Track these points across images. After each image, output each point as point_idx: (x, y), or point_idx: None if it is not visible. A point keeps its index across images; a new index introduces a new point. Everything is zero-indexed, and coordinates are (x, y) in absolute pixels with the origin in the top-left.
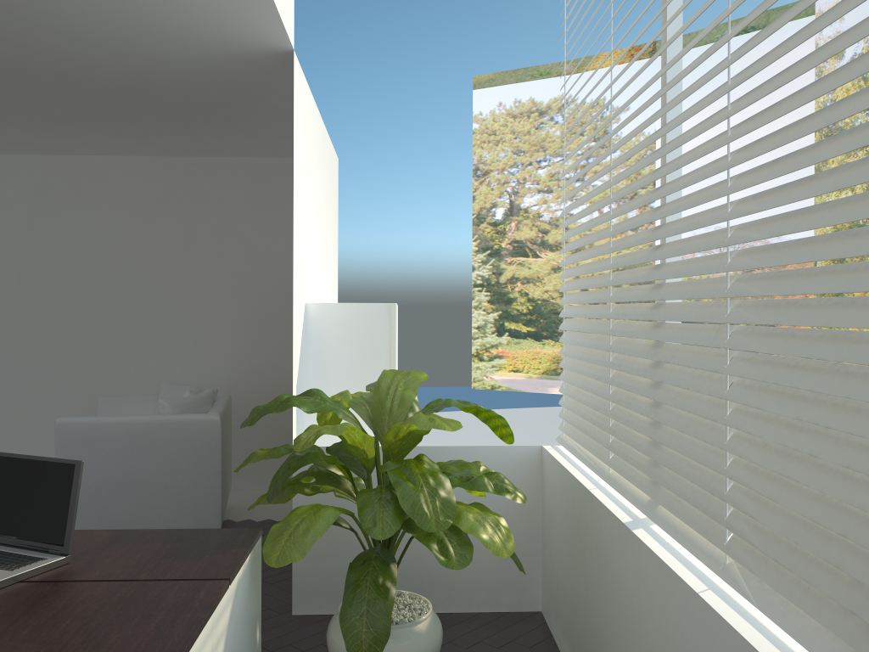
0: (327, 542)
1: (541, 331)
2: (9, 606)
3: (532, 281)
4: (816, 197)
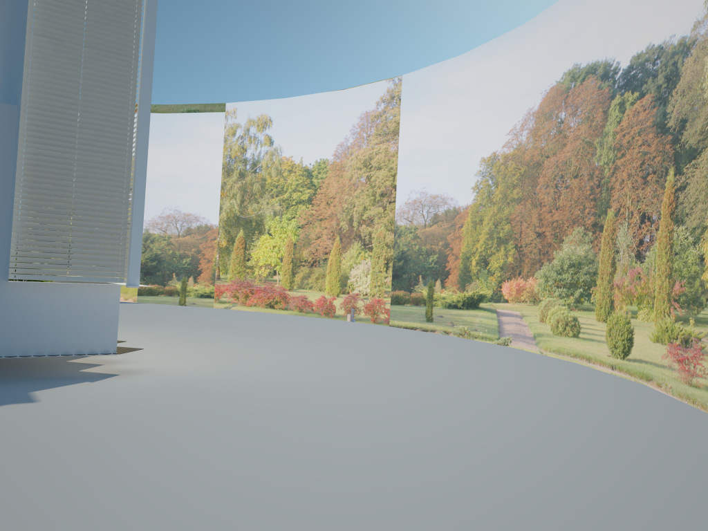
0: None
1: None
2: None
3: None
4: (221, 200)
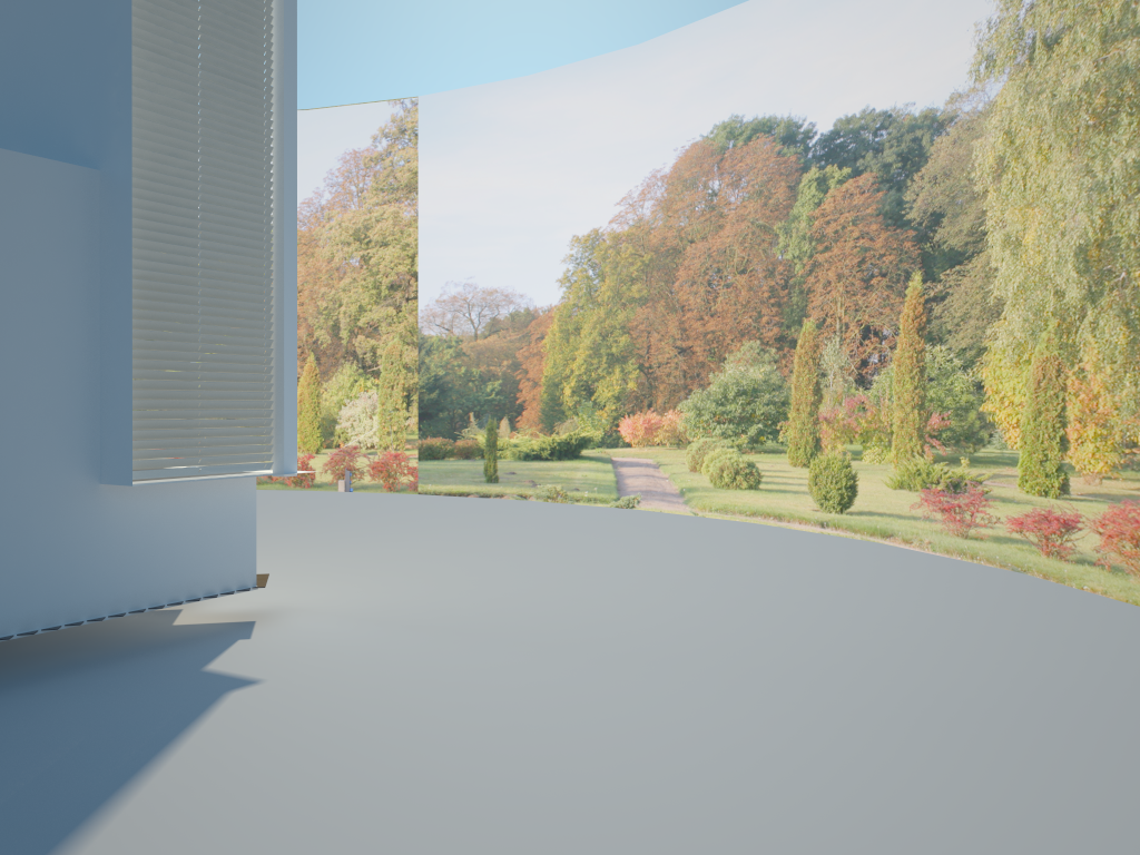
0: None
1: None
2: None
3: None
4: None
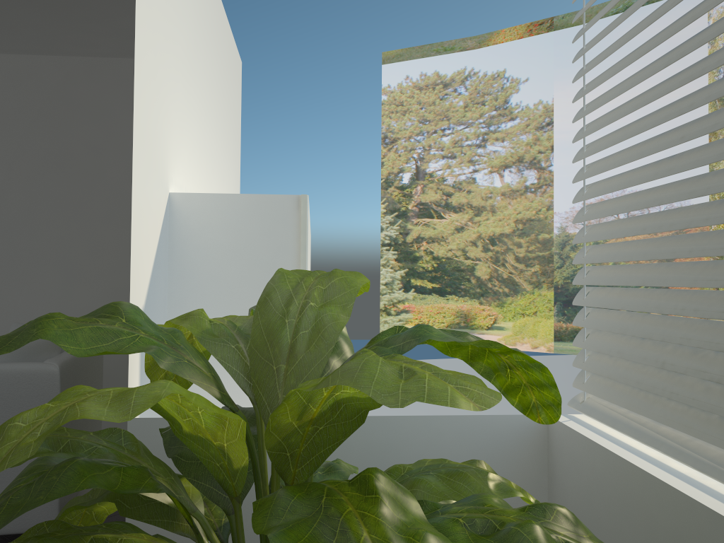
0: None
1: (445, 287)
2: None
3: (437, 240)
4: None
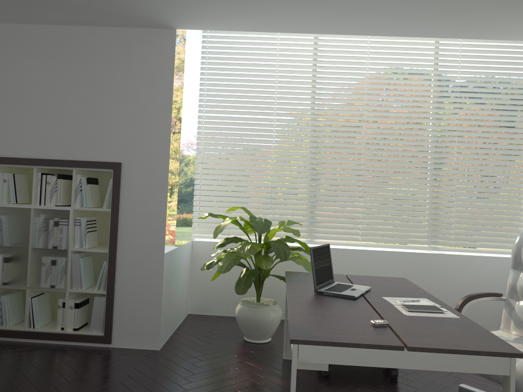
0: (166, 304)
1: None
2: (379, 287)
3: None
4: None
